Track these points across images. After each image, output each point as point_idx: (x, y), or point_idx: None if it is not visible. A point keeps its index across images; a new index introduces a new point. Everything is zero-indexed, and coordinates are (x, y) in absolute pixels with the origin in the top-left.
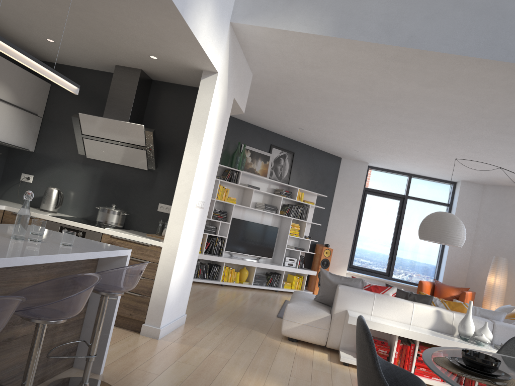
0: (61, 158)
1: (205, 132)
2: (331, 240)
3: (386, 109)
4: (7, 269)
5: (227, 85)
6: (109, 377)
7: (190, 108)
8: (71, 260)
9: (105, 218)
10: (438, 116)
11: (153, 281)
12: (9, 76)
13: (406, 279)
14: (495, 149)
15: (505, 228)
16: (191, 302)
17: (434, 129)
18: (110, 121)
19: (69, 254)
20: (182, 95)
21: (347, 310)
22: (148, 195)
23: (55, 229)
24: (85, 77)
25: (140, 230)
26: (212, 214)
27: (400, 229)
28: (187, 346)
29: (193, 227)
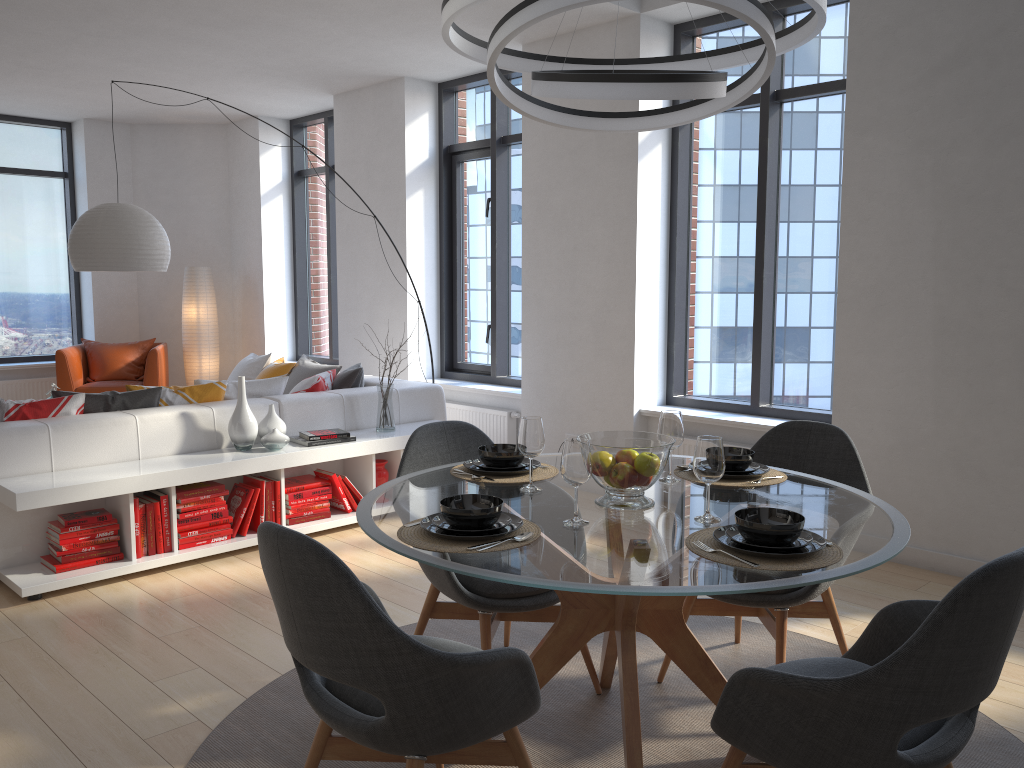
0: None
1: None
2: None
3: None
4: None
5: None
6: None
7: None
8: None
9: None
10: None
11: None
12: None
13: (15, 354)
14: (175, 55)
15: (190, 209)
16: None
17: (48, 11)
18: None
19: None
20: None
21: None
22: None
23: None
24: None
25: None
26: None
27: None
28: None
29: None
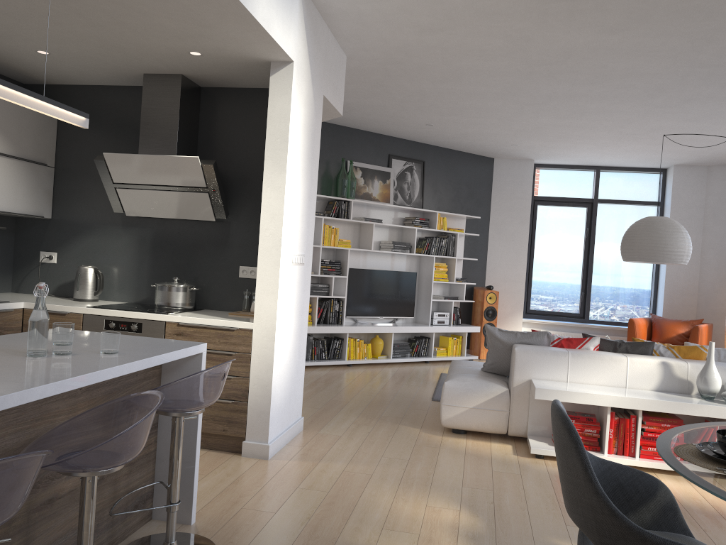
0: (91, 222)
1: (288, 154)
2: (495, 279)
3: (551, 77)
4: (27, 404)
5: (311, 78)
6: (205, 526)
7: (263, 121)
8: (117, 375)
9: (166, 299)
10: (630, 75)
11: (247, 379)
12: None
13: (610, 319)
14: (721, 112)
15: None
16: (308, 397)
17: (626, 96)
18: (150, 158)
19: (113, 368)
20: (248, 103)
21: (532, 380)
22: (222, 256)
23: (99, 326)
24: (104, 98)
25: (218, 308)
26: (320, 267)
27: (592, 249)
28: (310, 463)
29: (294, 294)
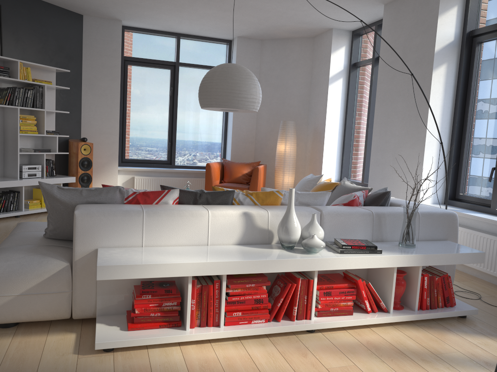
0: None
1: None
2: (90, 132)
3: None
4: None
5: None
6: None
7: None
8: None
9: None
10: None
11: None
12: None
13: (191, 164)
14: None
15: (288, 88)
16: None
17: None
18: None
19: None
20: None
21: (98, 251)
22: None
23: None
24: None
25: None
26: None
27: (176, 105)
28: None
29: None
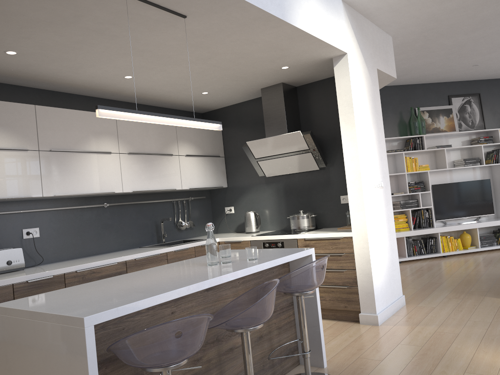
0: (248, 185)
1: (355, 115)
2: None
3: None
4: (208, 292)
5: (363, 60)
6: (333, 369)
7: None
8: (254, 271)
9: (297, 225)
10: None
11: (354, 270)
12: (188, 134)
13: None
14: None
15: None
16: (411, 281)
17: None
18: (272, 139)
19: (251, 267)
20: (326, 88)
21: None
22: (327, 192)
23: (259, 246)
24: (243, 109)
25: (331, 226)
26: (407, 188)
27: None
28: (409, 327)
29: (378, 209)
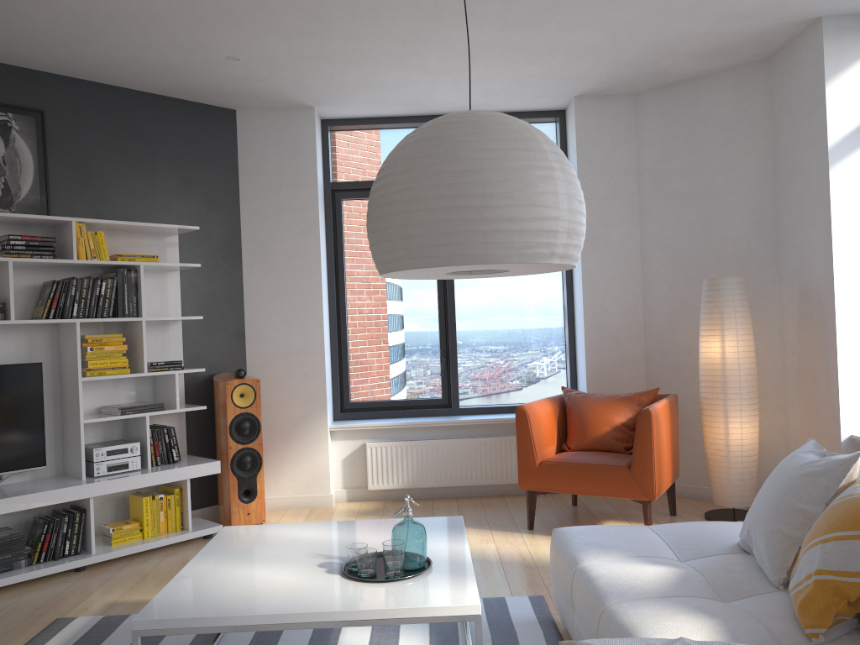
0: None
1: None
2: (265, 352)
3: None
4: None
5: None
6: None
7: None
8: None
9: None
10: None
11: None
12: None
13: (499, 402)
14: None
15: (715, 196)
16: None
17: None
18: None
19: None
20: None
21: None
22: None
23: None
24: None
25: None
26: None
27: None
28: None
29: None
